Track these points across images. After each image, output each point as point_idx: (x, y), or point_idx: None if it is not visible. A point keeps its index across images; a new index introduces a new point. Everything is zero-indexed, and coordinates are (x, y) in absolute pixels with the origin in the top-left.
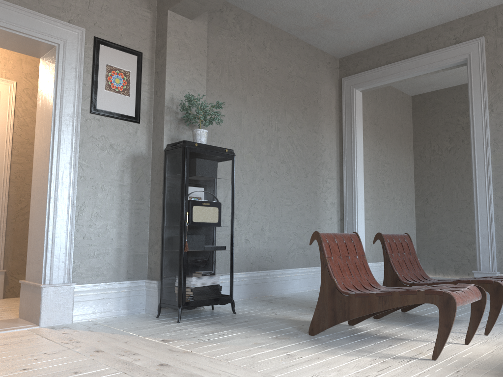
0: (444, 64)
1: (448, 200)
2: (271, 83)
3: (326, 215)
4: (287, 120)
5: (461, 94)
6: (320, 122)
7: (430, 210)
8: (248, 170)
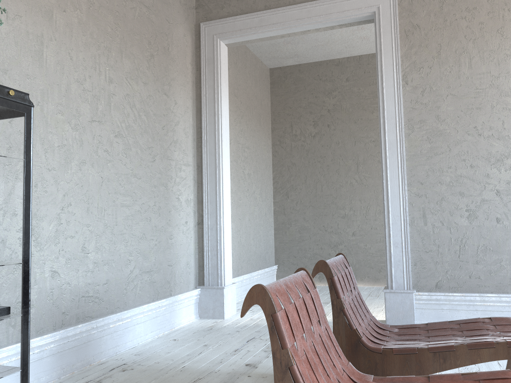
0: (344, 17)
1: (312, 194)
2: (98, 0)
3: (180, 219)
4: (125, 68)
5: (327, 71)
6: (172, 81)
7: (291, 206)
8: (57, 145)
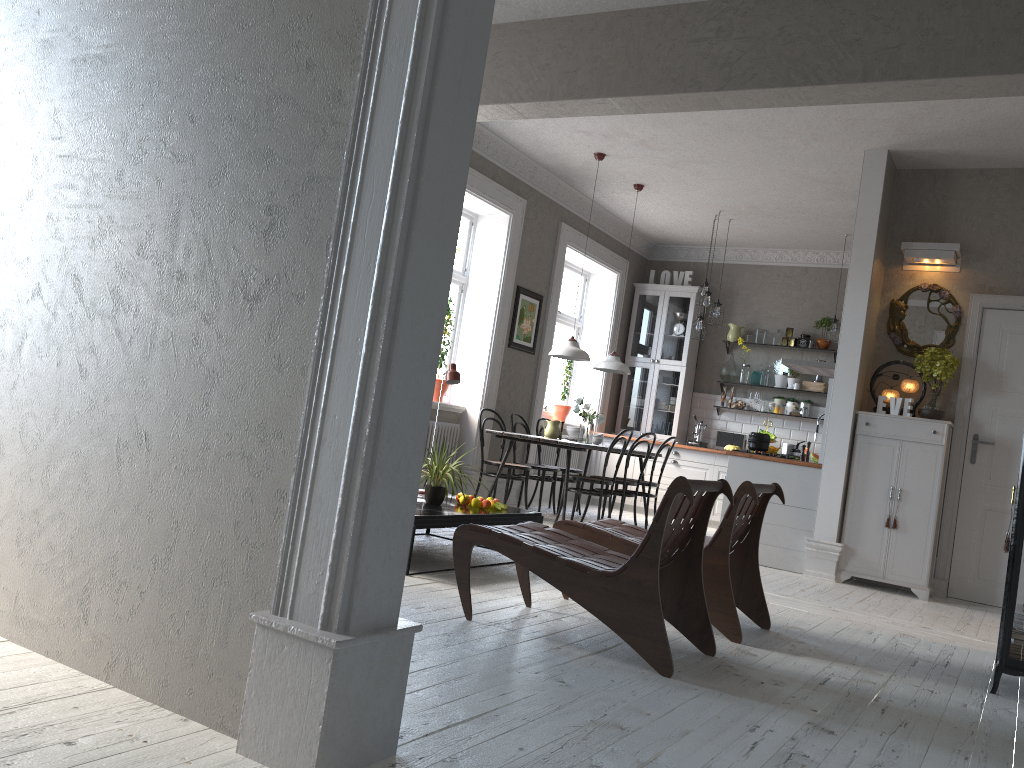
0: None
1: None
2: None
3: None
4: None
5: None
6: None
7: None
8: None
